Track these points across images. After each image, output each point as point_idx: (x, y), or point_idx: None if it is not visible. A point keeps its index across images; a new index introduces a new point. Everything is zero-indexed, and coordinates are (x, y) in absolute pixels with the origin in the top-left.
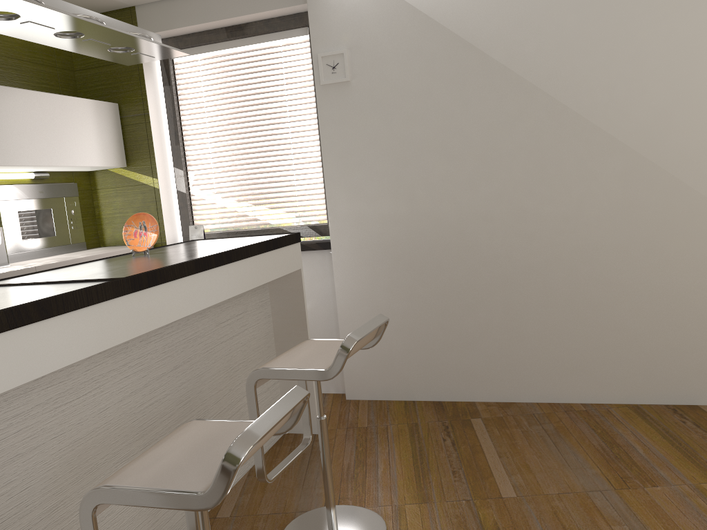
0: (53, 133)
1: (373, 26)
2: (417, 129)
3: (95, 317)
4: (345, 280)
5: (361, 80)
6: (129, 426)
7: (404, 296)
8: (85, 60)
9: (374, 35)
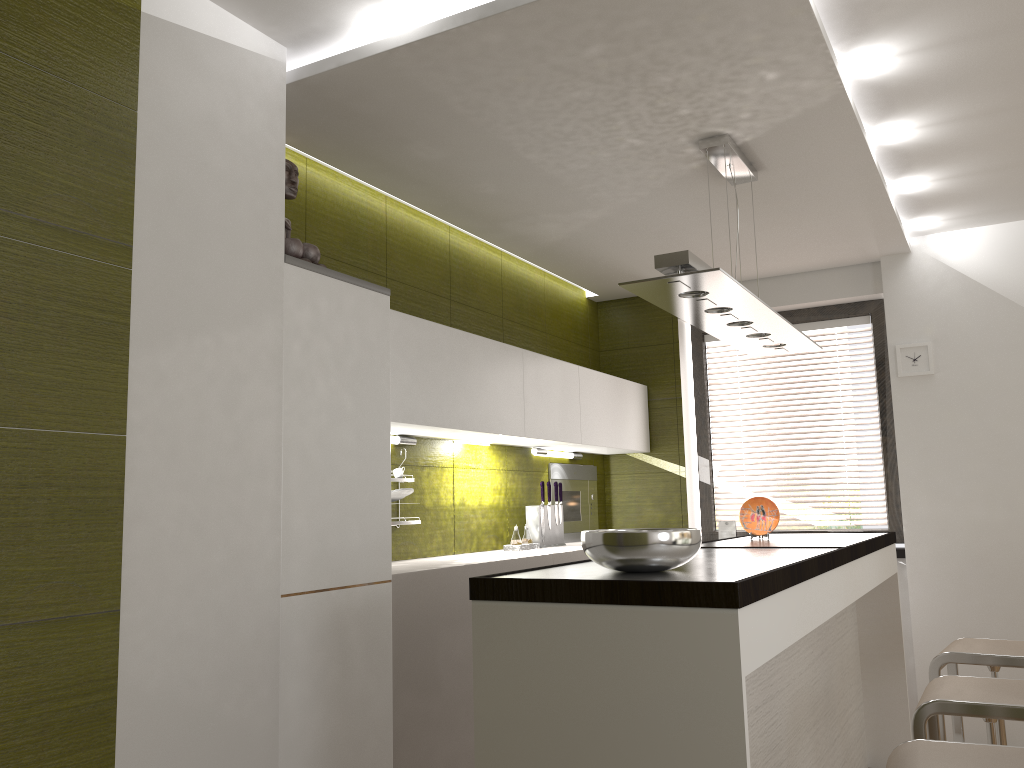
0: (610, 414)
1: (963, 319)
2: (1018, 428)
3: (842, 575)
4: (923, 595)
5: (947, 373)
6: (808, 698)
7: (1002, 619)
8: (613, 341)
9: (964, 328)
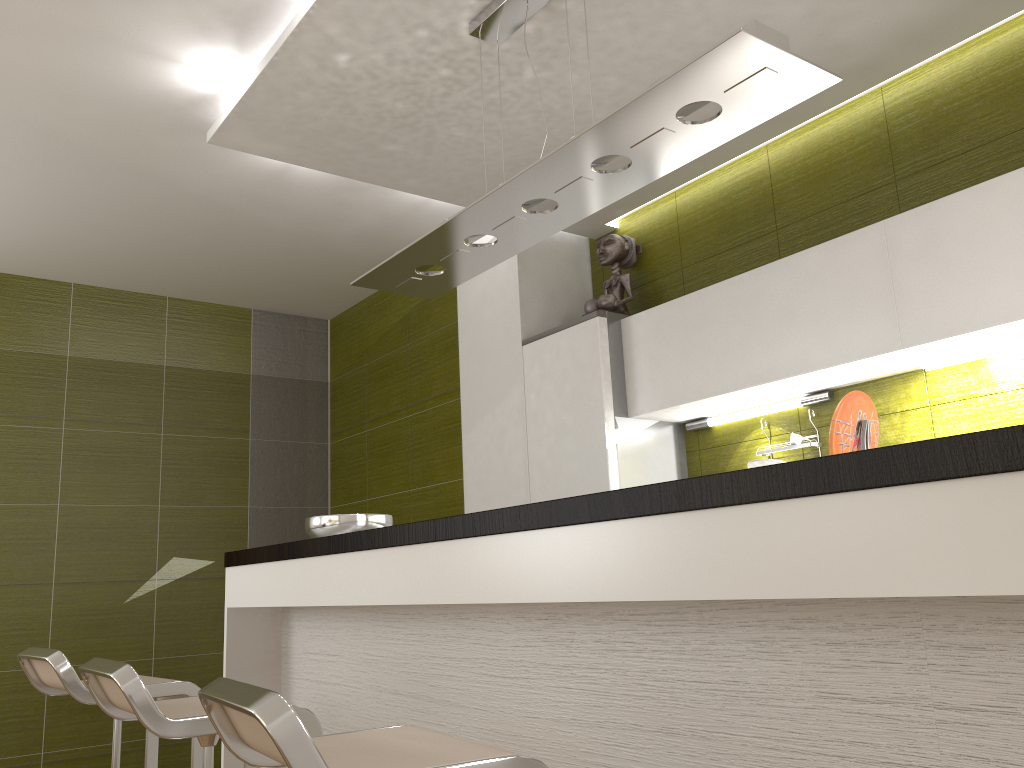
0: None
1: None
2: None
3: (406, 560)
4: None
5: None
6: None
7: None
8: None
9: None
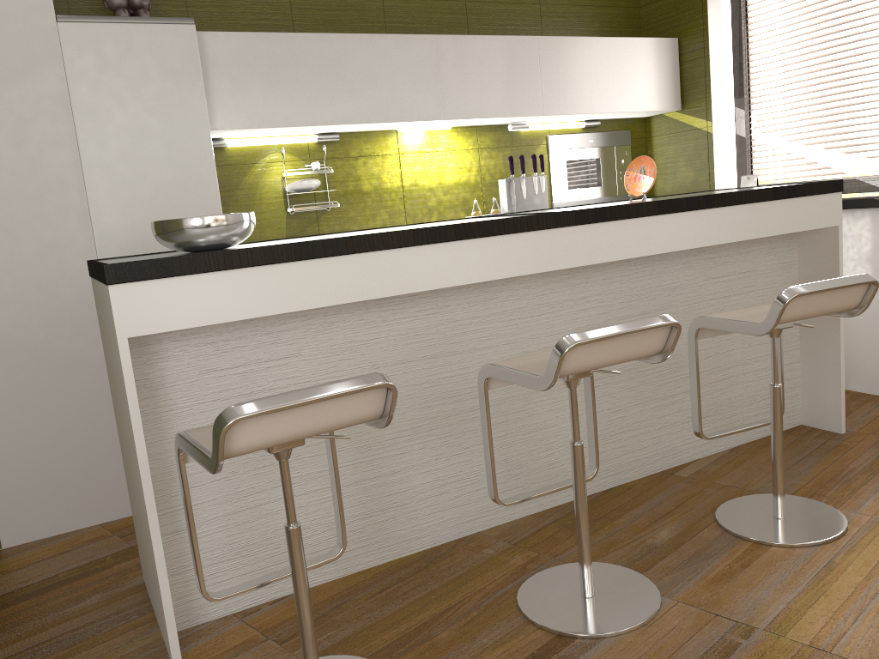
0: (599, 79)
1: None
2: None
3: (534, 242)
4: None
5: None
6: None
7: None
8: None
9: None
